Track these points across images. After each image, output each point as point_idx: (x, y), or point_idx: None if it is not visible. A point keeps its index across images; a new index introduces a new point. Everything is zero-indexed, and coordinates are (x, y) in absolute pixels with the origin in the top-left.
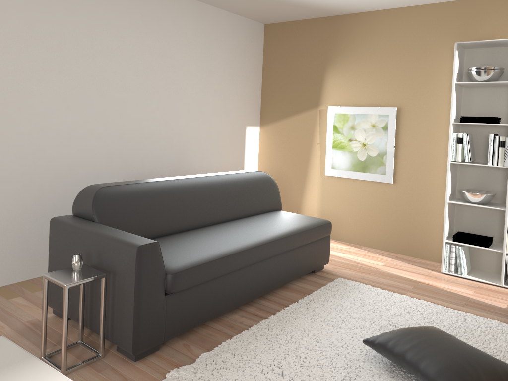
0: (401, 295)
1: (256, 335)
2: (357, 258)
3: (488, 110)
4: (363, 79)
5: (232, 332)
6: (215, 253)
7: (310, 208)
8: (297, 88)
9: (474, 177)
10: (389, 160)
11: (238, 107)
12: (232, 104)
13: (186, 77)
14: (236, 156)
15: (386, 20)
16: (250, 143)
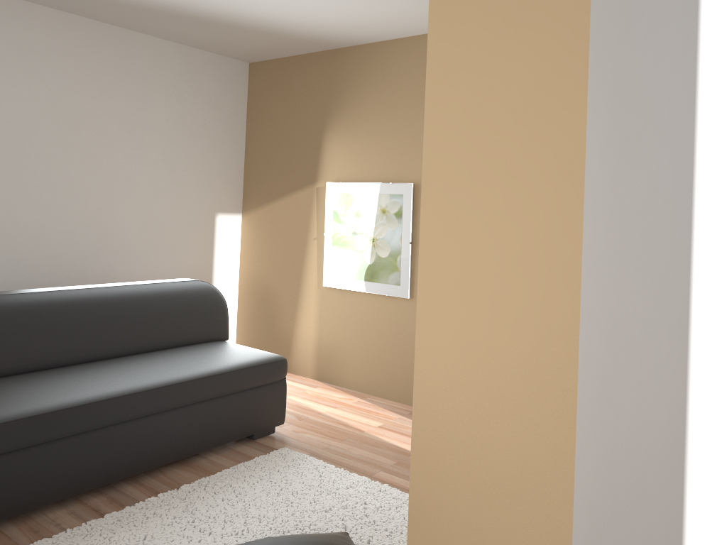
0: (357, 476)
1: None
2: (346, 415)
3: None
4: (371, 142)
5: (29, 540)
6: (12, 411)
7: (304, 337)
8: (289, 155)
9: None
10: (404, 263)
11: (201, 185)
12: (189, 181)
13: (101, 139)
14: (198, 258)
15: (400, 54)
16: (224, 238)
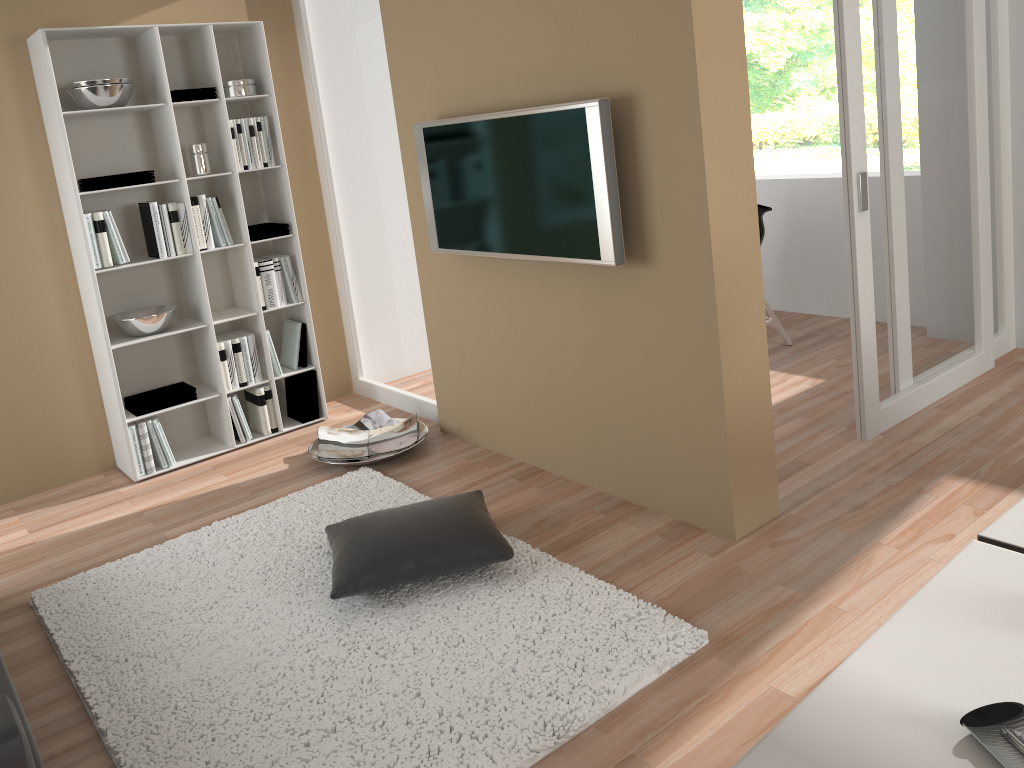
0: (180, 538)
1: (165, 756)
2: None
3: (111, 161)
4: None
5: None
6: None
7: None
8: None
9: (119, 291)
10: None
11: None
12: None
13: None
14: None
15: None
16: None
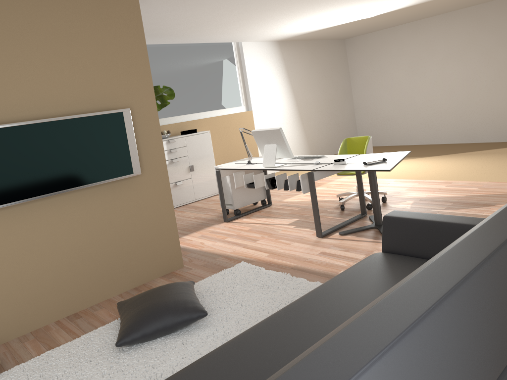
0: None
1: None
2: None
3: None
4: None
5: None
6: (339, 276)
7: None
8: None
9: None
10: None
11: None
12: None
13: None
14: None
15: None
16: None
